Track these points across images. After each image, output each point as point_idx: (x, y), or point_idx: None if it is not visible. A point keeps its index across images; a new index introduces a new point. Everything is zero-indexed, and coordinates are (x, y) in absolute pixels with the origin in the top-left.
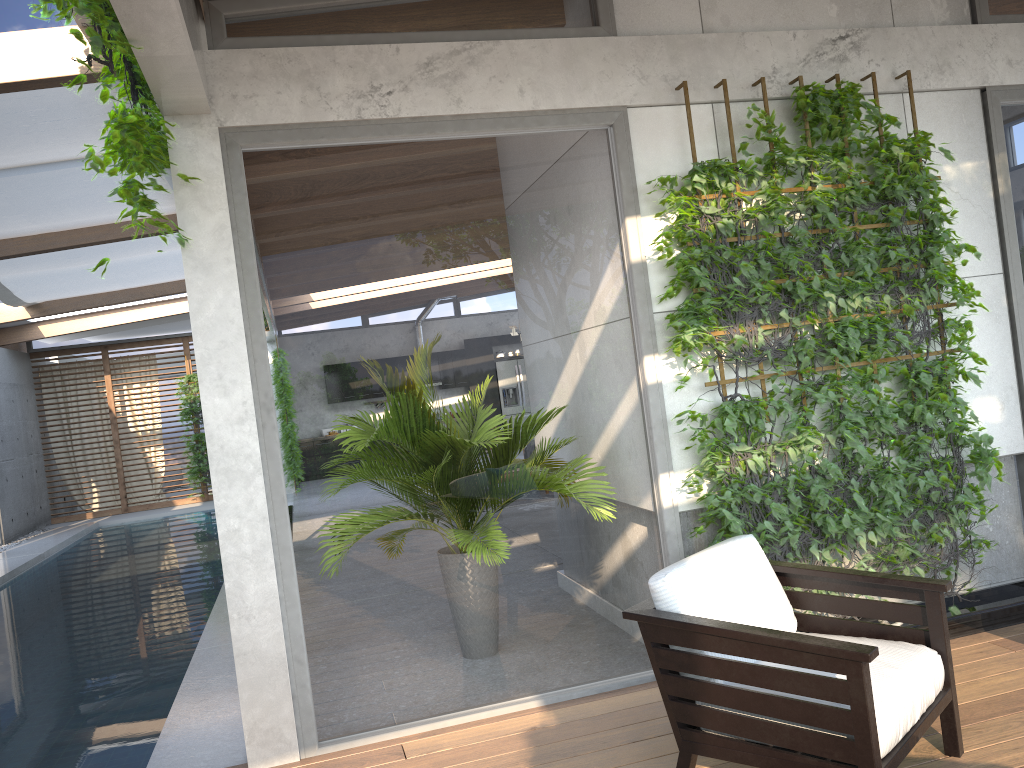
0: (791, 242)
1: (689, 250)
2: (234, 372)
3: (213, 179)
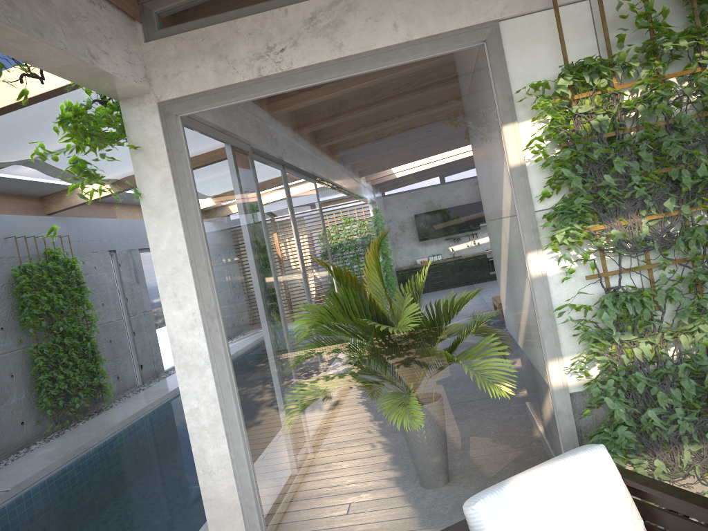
0: (678, 128)
1: (560, 152)
2: (184, 290)
3: (156, 144)
